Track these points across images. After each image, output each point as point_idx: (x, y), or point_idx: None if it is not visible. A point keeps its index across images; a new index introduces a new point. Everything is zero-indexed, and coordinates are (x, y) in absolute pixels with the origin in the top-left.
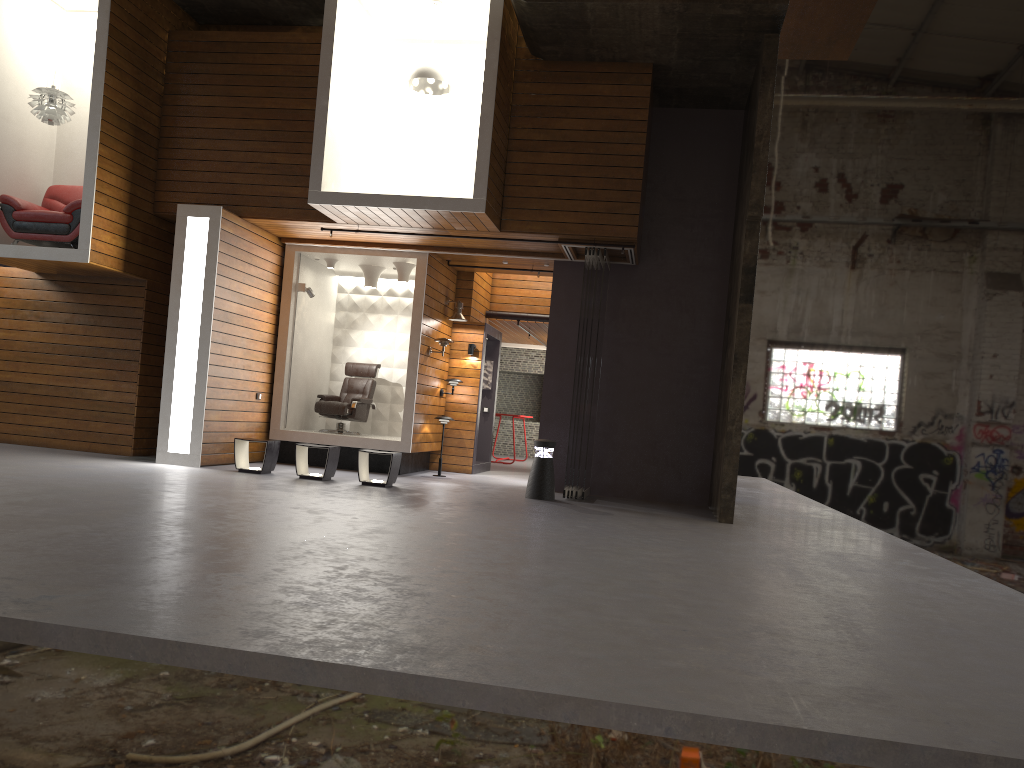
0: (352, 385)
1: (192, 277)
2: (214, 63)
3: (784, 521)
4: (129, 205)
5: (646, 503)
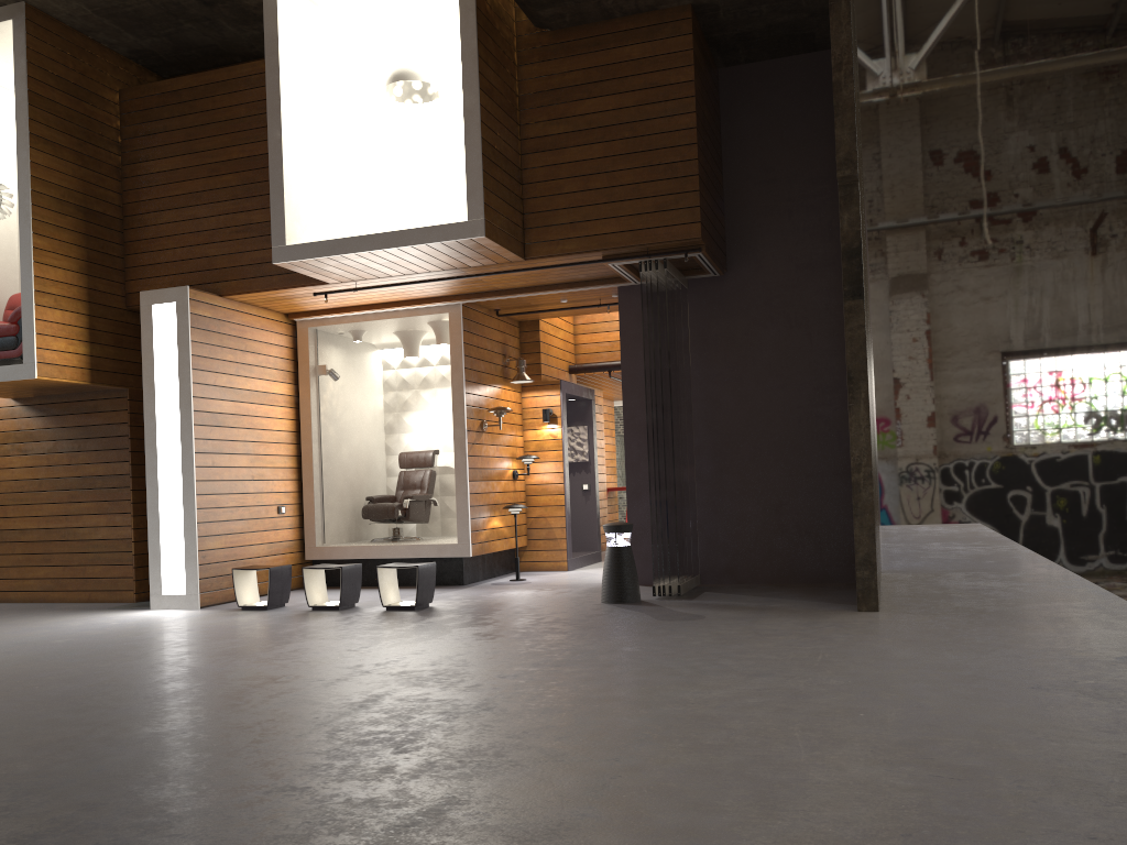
0: (408, 480)
1: (165, 377)
2: (172, 117)
3: (964, 595)
4: (89, 302)
5: (774, 589)
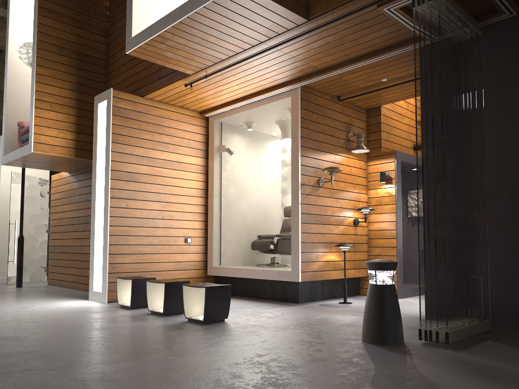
0: (286, 224)
1: (100, 149)
2: None
3: None
4: (77, 108)
5: None
